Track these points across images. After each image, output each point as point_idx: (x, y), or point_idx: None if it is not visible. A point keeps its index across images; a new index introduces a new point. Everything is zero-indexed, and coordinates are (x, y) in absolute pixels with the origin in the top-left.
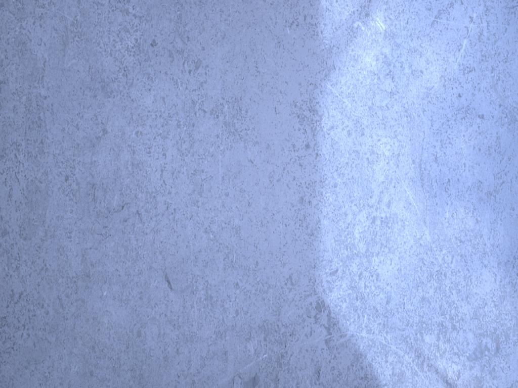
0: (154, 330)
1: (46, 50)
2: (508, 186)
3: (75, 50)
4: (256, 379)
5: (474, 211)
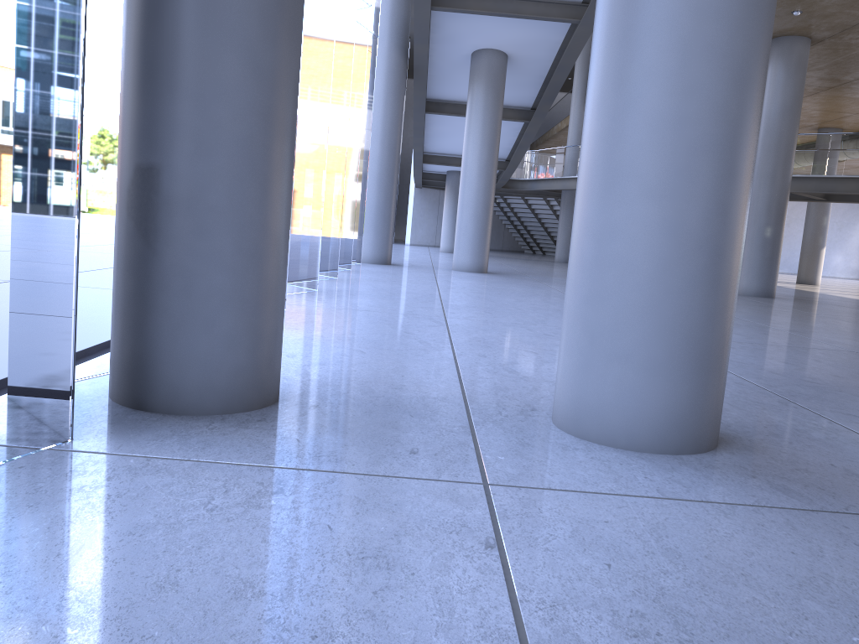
0: (345, 513)
1: (434, 641)
2: (3, 538)
3: (402, 639)
4: (273, 493)
5: (47, 531)
